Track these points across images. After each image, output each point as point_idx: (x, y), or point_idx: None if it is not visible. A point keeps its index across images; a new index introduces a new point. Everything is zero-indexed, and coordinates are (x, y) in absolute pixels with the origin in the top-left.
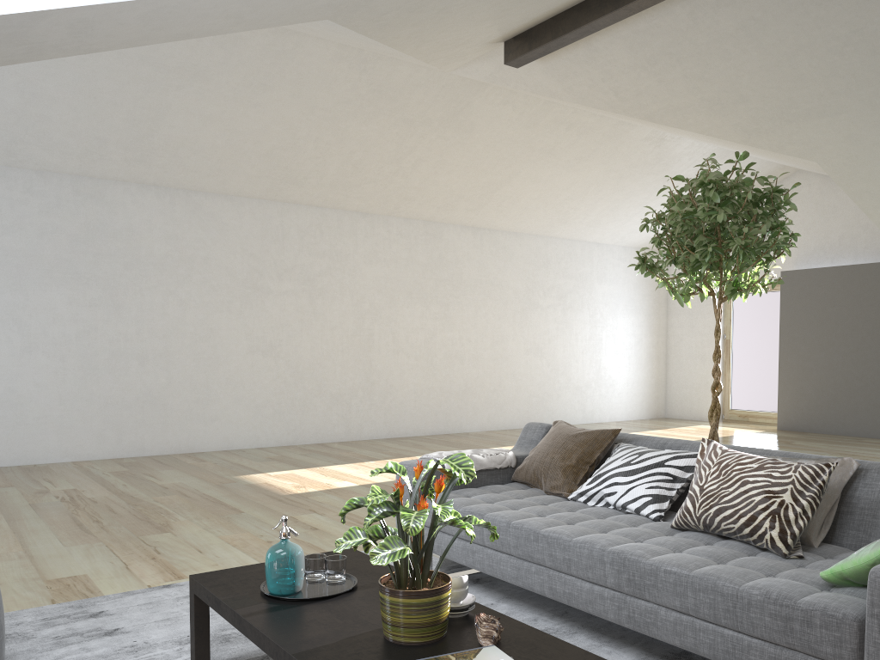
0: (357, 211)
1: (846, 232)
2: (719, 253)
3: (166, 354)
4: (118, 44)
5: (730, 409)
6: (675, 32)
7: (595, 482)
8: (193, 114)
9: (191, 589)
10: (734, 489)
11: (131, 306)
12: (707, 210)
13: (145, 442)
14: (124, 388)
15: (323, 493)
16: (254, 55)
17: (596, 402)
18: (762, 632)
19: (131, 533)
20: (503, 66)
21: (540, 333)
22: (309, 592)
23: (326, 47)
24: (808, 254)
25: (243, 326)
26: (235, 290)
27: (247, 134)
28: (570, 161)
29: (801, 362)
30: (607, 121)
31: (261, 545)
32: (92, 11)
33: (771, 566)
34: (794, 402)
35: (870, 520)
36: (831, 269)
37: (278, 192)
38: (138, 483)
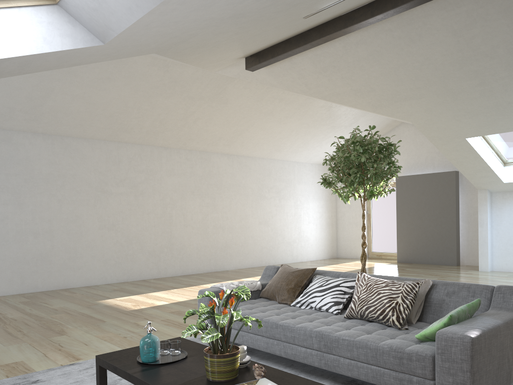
0: (162, 146)
1: (429, 155)
2: (363, 177)
3: (50, 231)
4: (42, 69)
5: (371, 252)
6: (336, 55)
7: (305, 296)
8: (67, 94)
9: (97, 363)
10: (374, 297)
11: (28, 204)
12: (356, 156)
13: (38, 283)
14: (25, 252)
15: (150, 308)
16: (104, 62)
17: (299, 250)
18: (389, 365)
19: (42, 336)
20: (244, 70)
21: (266, 213)
22: (163, 360)
23: (146, 58)
24: (409, 167)
25: (96, 213)
26: (91, 192)
27: (99, 105)
28: (281, 119)
29: (408, 225)
30: (301, 97)
31: (121, 339)
32: (33, 56)
33: (393, 334)
34: (405, 247)
35: (439, 309)
36: (421, 175)
37: (115, 136)
38: (38, 308)
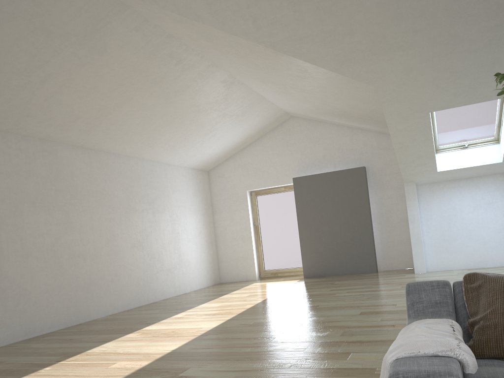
0: None
1: (327, 152)
2: None
3: None
4: None
5: (264, 270)
6: None
7: None
8: None
9: None
10: None
11: None
12: None
13: None
14: None
15: None
16: None
17: (181, 279)
18: None
19: None
20: None
21: (140, 231)
22: None
23: None
24: (305, 167)
25: None
26: None
27: None
28: (170, 94)
29: (313, 233)
30: (204, 62)
31: None
32: None
33: None
34: (313, 259)
35: None
36: (325, 174)
37: None
38: None
